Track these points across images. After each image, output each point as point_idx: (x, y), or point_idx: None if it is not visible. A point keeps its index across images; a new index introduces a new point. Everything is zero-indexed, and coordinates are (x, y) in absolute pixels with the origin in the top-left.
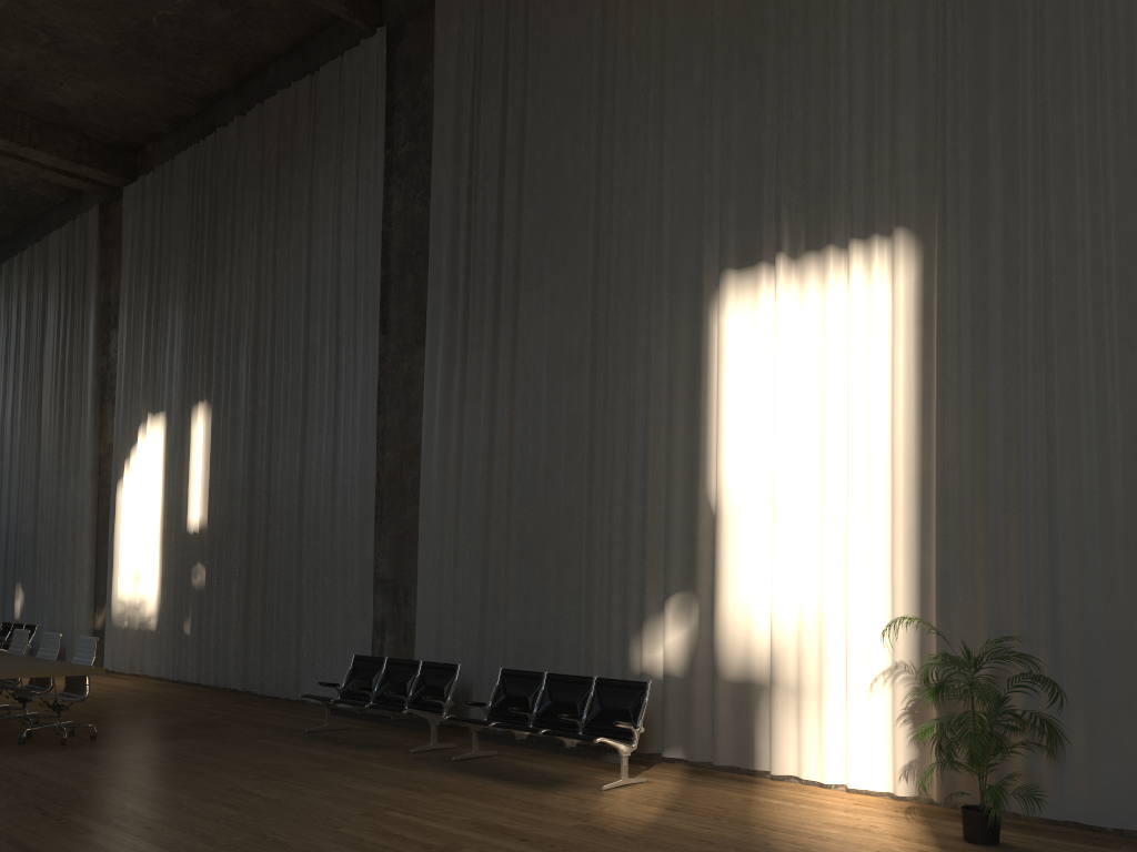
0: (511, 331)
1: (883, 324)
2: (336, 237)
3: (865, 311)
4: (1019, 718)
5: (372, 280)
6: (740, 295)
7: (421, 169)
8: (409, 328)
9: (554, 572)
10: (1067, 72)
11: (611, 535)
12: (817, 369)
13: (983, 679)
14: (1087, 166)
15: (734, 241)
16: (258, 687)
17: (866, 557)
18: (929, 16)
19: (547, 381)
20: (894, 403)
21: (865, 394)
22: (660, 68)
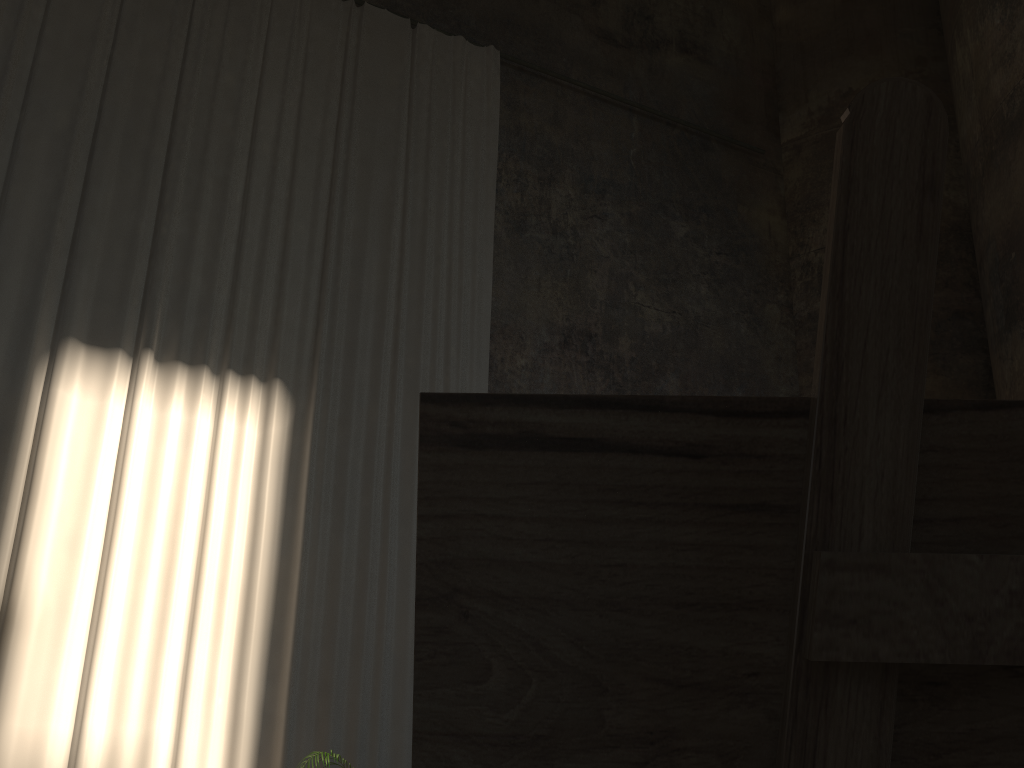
0: None
1: (250, 459)
2: None
3: (234, 441)
4: None
5: None
6: (84, 372)
7: None
8: None
9: None
10: (420, 325)
11: None
12: (174, 481)
13: None
14: None
15: (86, 313)
16: None
17: (209, 687)
18: (321, 223)
19: None
20: (258, 536)
21: (226, 520)
22: (9, 82)
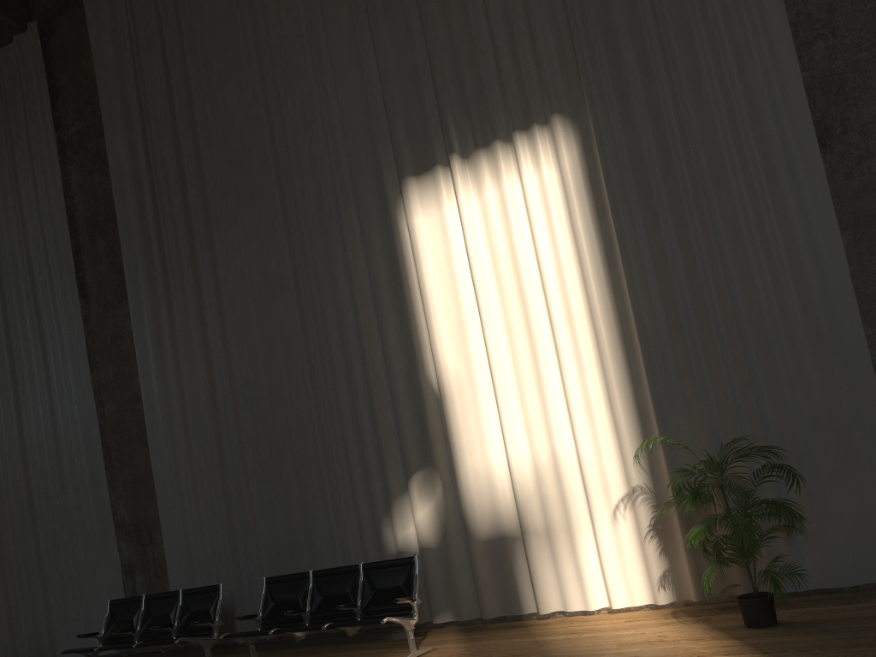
0: (211, 269)
1: (557, 199)
2: (20, 217)
3: (539, 190)
4: (775, 504)
5: (63, 249)
6: (423, 198)
7: (94, 143)
8: (108, 288)
9: (295, 479)
10: None
11: (344, 433)
12: (507, 248)
13: (735, 477)
14: (705, 38)
15: (408, 152)
16: (11, 656)
17: (586, 401)
18: None
19: (255, 307)
20: (582, 263)
21: (554, 261)
22: (309, 16)
